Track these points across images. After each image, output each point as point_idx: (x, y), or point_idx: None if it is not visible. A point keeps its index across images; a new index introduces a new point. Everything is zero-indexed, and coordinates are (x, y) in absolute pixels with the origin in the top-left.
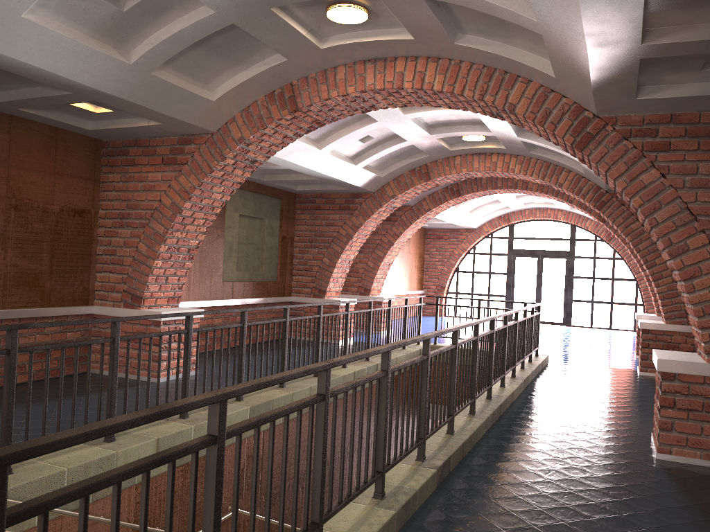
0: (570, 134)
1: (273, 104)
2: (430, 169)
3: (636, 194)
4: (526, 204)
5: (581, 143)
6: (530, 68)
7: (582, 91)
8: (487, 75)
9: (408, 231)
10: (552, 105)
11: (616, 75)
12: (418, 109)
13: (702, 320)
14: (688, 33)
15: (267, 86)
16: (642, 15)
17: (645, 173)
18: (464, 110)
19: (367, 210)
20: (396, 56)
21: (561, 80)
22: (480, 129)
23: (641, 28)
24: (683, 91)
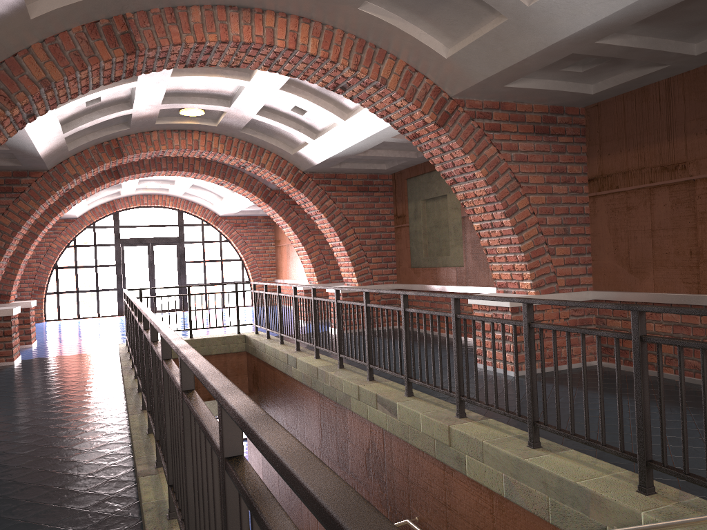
0: (433, 112)
1: (98, 39)
2: (123, 144)
3: (482, 166)
4: (137, 190)
5: (441, 120)
6: (422, 46)
7: (470, 74)
8: (360, 47)
9: (54, 219)
10: (418, 84)
11: (533, 64)
12: (187, 73)
13: (530, 263)
14: (619, 39)
15: (96, 13)
16: (641, 20)
17: (486, 149)
18: (300, 79)
19: (40, 192)
20: (265, 9)
21: (451, 62)
22: (217, 102)
23: (621, 29)
24: (531, 84)
